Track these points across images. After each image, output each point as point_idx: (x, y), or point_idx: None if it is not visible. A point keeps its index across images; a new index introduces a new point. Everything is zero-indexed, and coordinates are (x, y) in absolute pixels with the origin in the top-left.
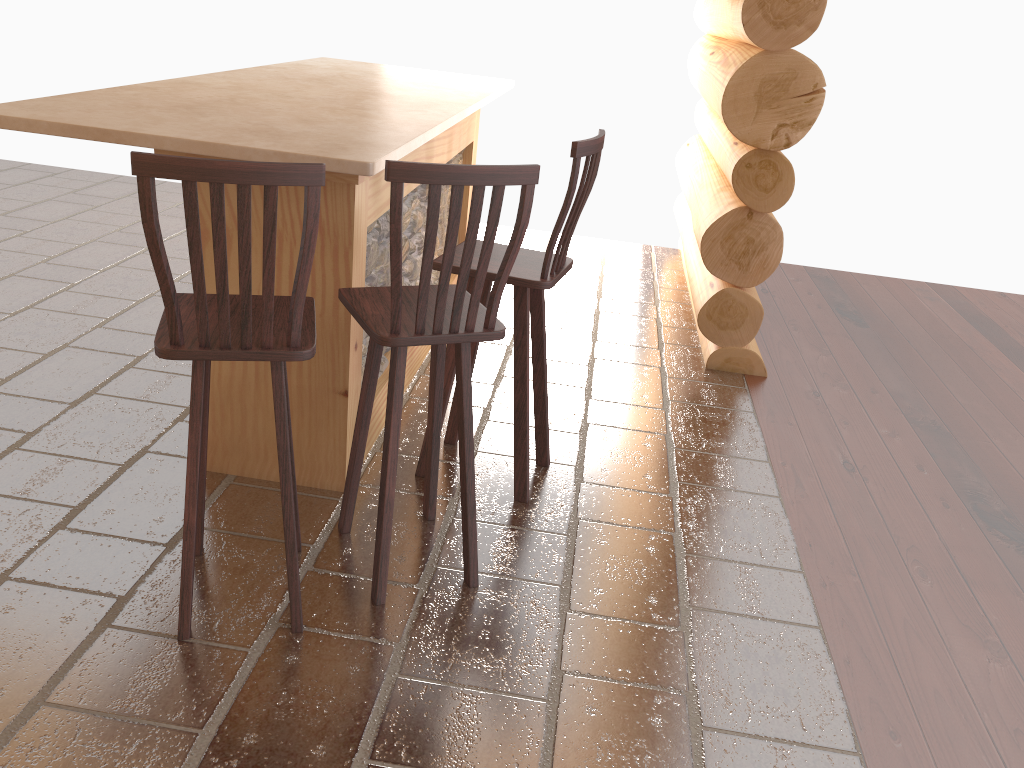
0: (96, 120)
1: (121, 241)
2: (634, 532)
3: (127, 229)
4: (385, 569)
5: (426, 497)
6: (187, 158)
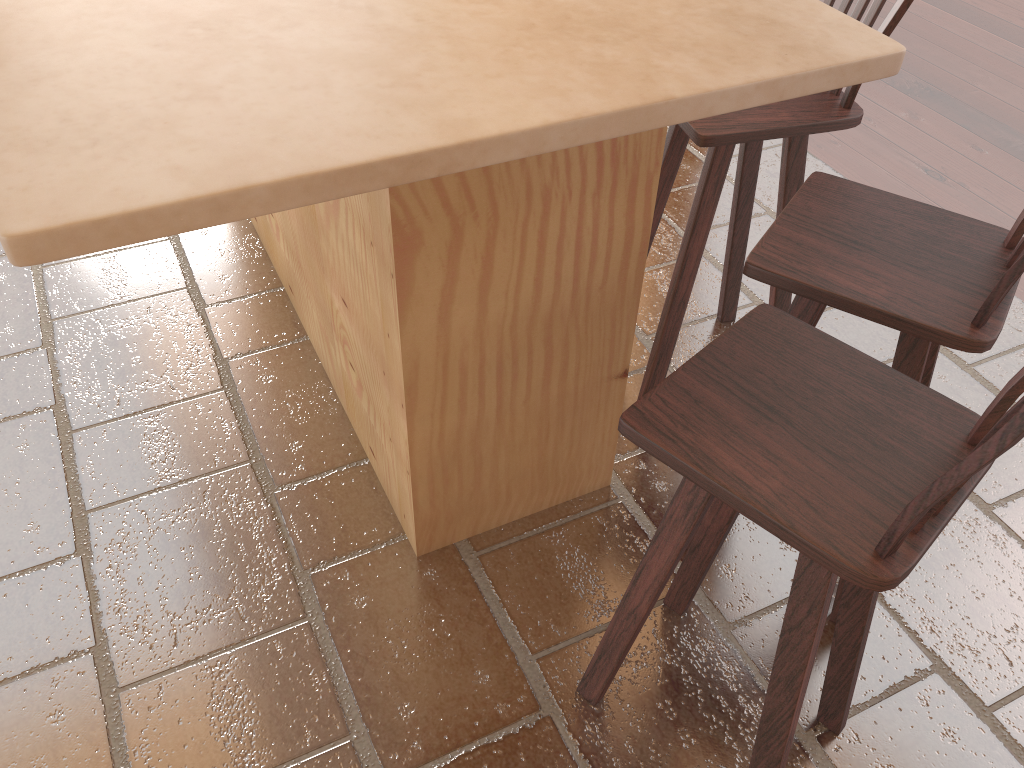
0: (315, 126)
1: None
2: None
3: None
4: None
5: None
6: None
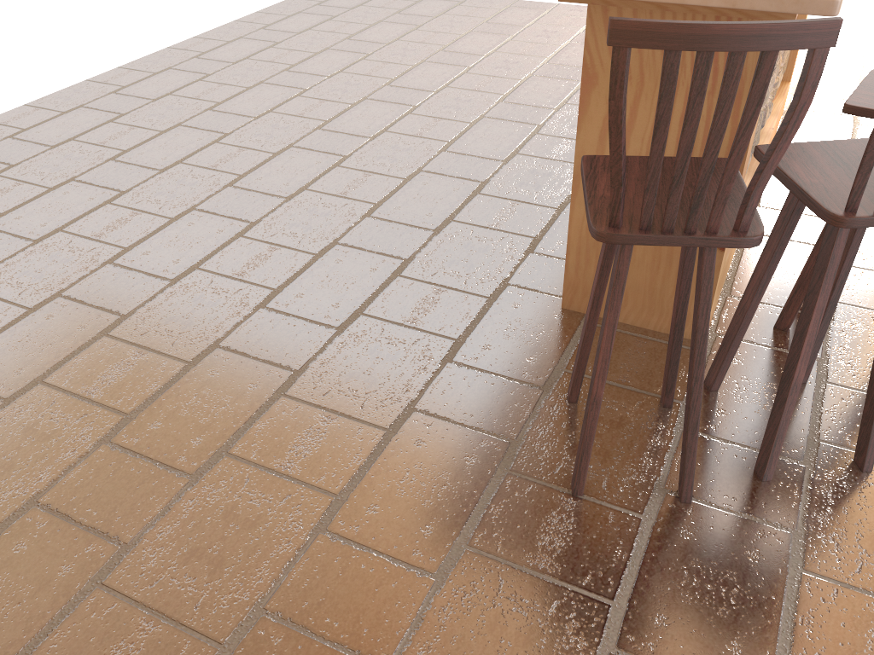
0: None
1: (446, 61)
2: None
3: (449, 48)
4: (778, 449)
5: None
6: (677, 23)
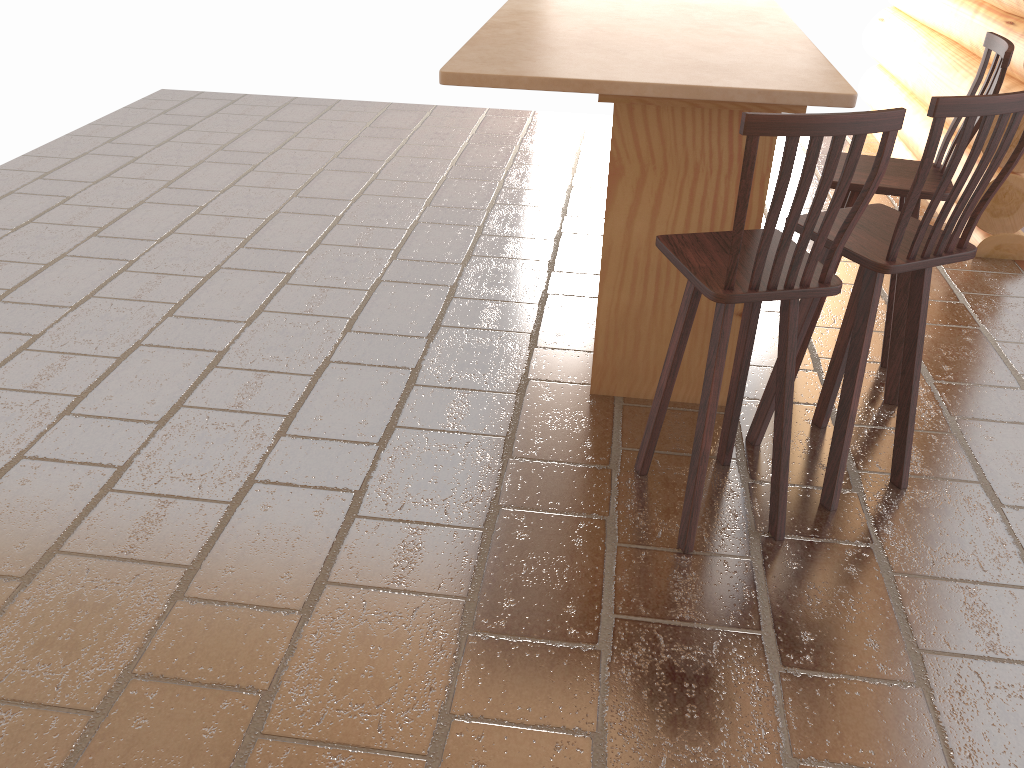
0: (560, 70)
1: (347, 168)
2: (1012, 427)
3: (343, 155)
4: (841, 478)
5: (822, 407)
6: (798, 115)
